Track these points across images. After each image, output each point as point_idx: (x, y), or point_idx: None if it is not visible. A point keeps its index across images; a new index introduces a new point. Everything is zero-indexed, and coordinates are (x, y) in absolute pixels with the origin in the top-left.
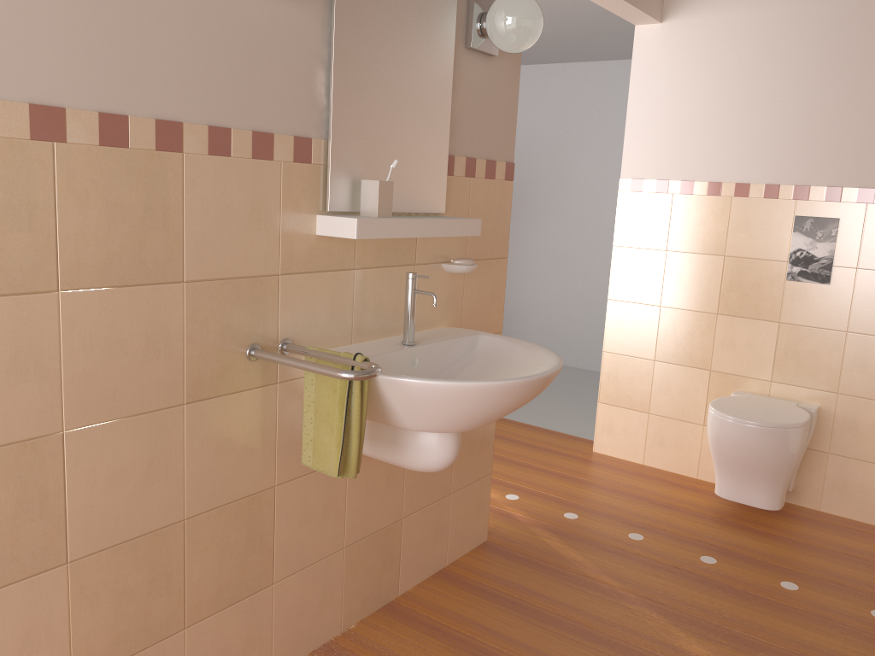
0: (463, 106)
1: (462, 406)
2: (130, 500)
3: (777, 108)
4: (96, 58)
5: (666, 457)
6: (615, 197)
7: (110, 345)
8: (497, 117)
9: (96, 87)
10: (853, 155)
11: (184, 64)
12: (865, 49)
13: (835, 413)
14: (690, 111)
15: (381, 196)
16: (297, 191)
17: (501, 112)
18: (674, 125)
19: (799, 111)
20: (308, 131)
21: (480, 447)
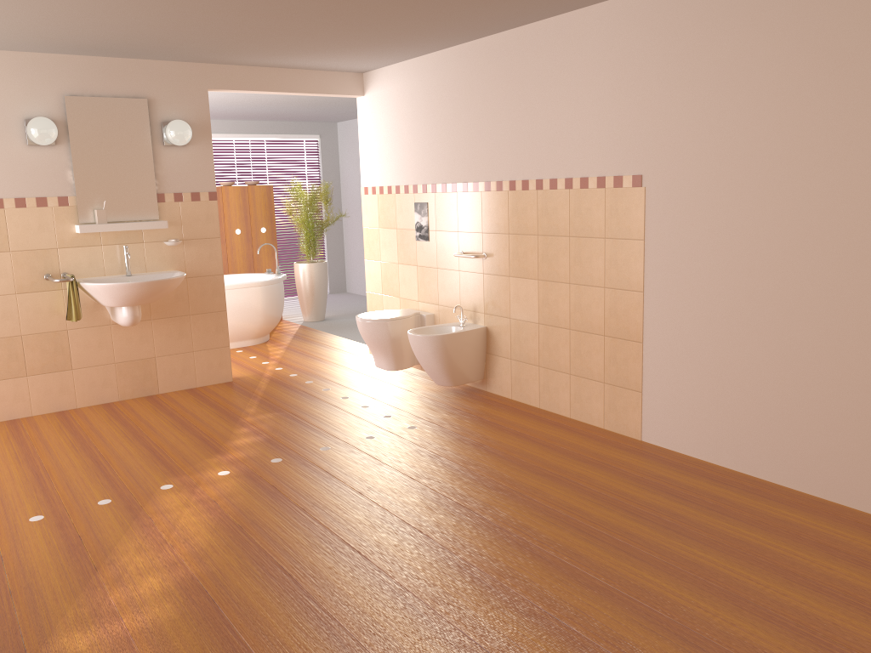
0: (167, 171)
1: (109, 293)
2: None
3: (403, 141)
4: None
5: None
6: None
7: None
8: (197, 172)
9: None
10: (428, 165)
11: (2, 179)
12: (425, 105)
13: (439, 317)
14: (378, 145)
15: (99, 215)
16: (63, 217)
17: (200, 169)
18: (374, 154)
19: (410, 142)
20: (66, 194)
21: (216, 331)
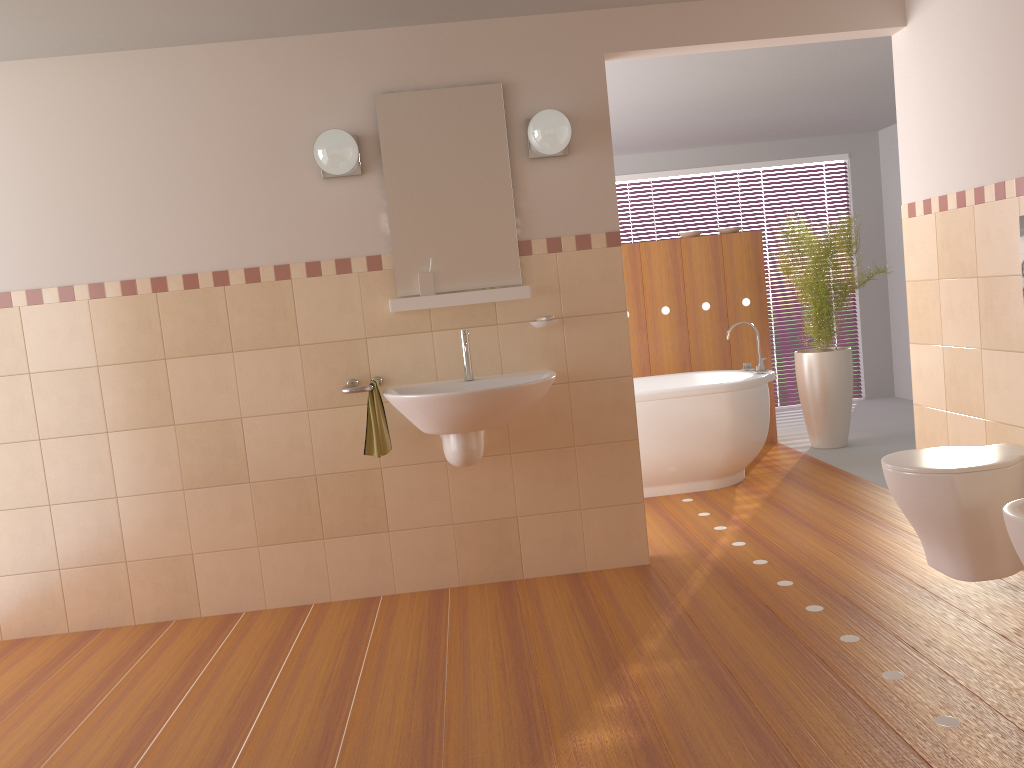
0: (536, 201)
1: (418, 412)
2: (280, 457)
3: (991, 90)
4: (241, 245)
5: None
6: None
7: (261, 377)
8: (586, 199)
9: (242, 257)
10: None
11: (288, 235)
12: None
13: None
14: (935, 115)
15: (422, 282)
16: (373, 288)
17: (590, 194)
18: (927, 135)
19: (1008, 88)
20: (378, 251)
21: (619, 475)
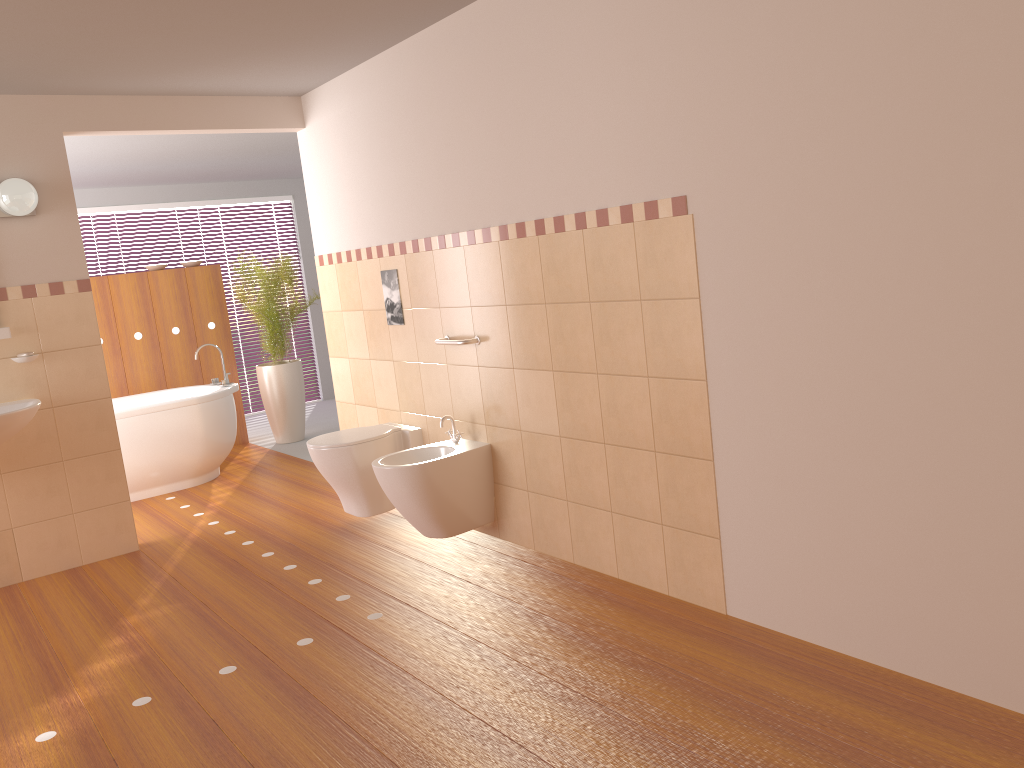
0: (9, 254)
1: None
2: None
3: (358, 185)
4: None
5: None
6: None
7: None
8: (56, 252)
9: None
10: (392, 216)
11: None
12: (379, 130)
13: (428, 433)
14: (329, 195)
15: None
16: None
17: (60, 248)
18: (326, 208)
19: (367, 185)
20: None
21: (106, 480)
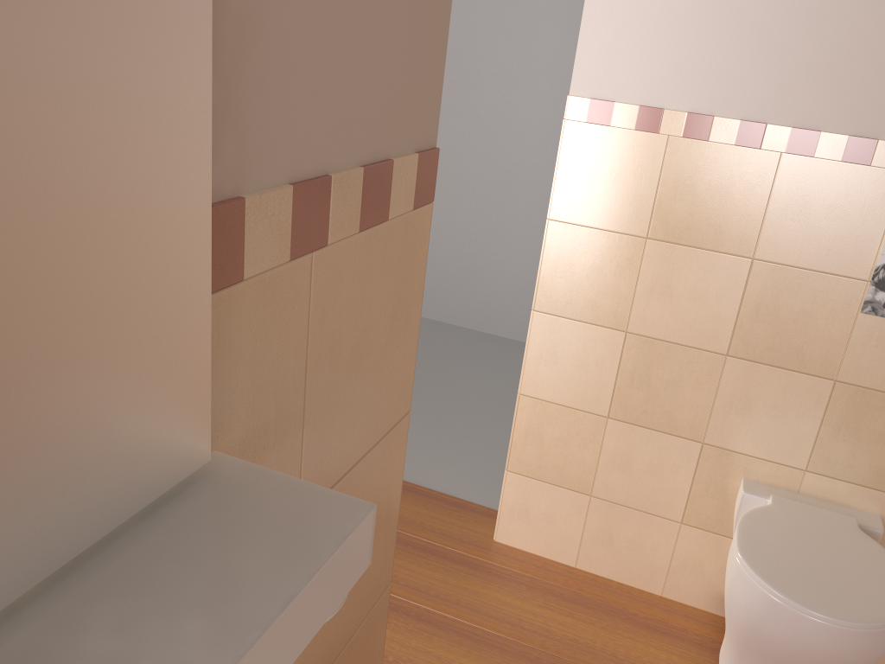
0: None
1: None
2: None
3: None
4: None
5: (614, 561)
6: (494, 81)
7: None
8: (401, 1)
9: None
10: None
11: None
12: None
13: None
14: None
15: None
16: None
17: None
18: (685, 1)
19: None
20: None
21: None
